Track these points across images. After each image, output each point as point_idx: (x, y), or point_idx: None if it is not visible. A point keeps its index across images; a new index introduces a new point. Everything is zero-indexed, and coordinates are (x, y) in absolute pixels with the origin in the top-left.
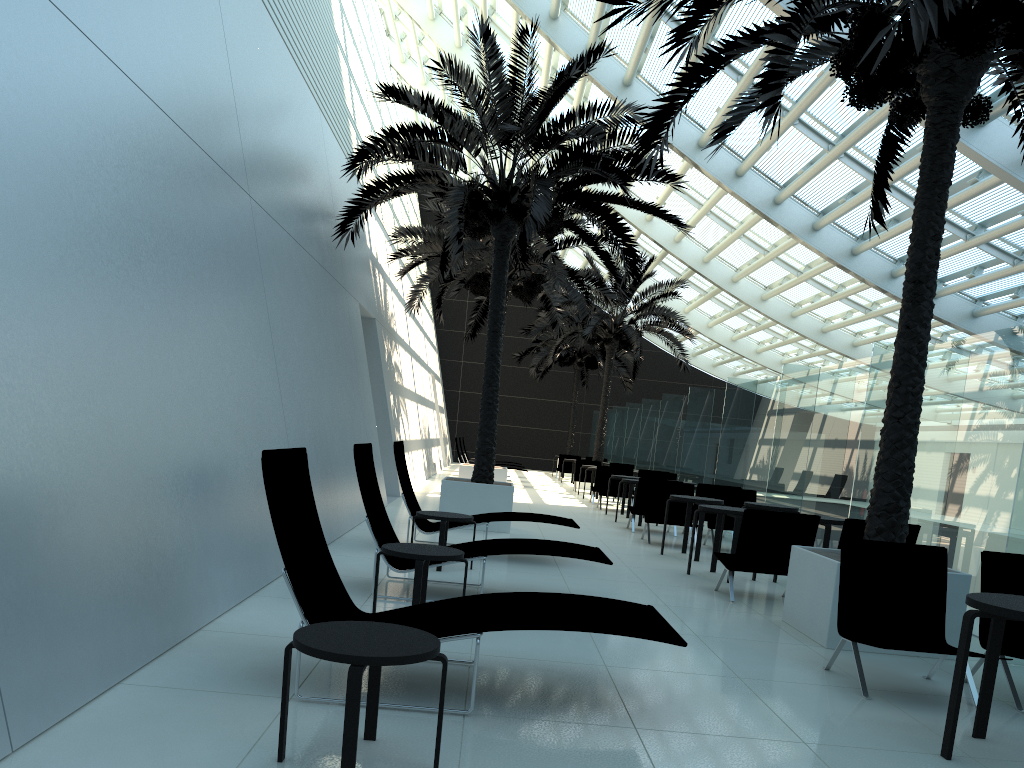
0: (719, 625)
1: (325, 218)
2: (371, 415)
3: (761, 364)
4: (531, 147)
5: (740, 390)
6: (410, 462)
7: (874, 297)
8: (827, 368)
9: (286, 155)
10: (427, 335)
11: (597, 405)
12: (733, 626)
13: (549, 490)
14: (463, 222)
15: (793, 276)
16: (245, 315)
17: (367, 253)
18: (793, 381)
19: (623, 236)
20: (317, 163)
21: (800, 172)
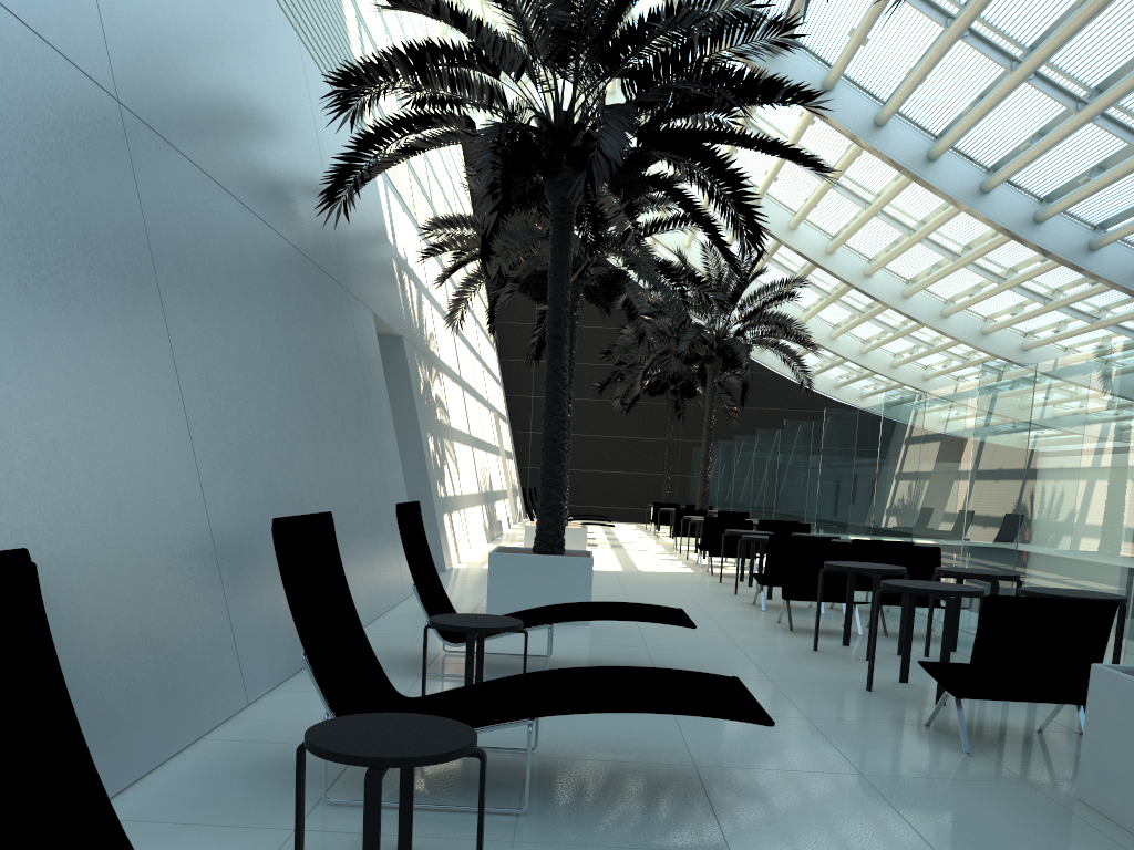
0: (977, 826)
1: (307, 185)
2: (394, 465)
3: (898, 381)
4: (598, 60)
5: (903, 407)
6: (462, 523)
7: (1057, 282)
8: (1050, 364)
9: (221, 71)
10: (487, 365)
11: (696, 441)
12: (1003, 826)
13: (643, 549)
14: (500, 169)
15: (946, 263)
16: (93, 295)
17: (388, 250)
18: (997, 386)
19: (738, 187)
20: (292, 106)
21: (966, 110)
